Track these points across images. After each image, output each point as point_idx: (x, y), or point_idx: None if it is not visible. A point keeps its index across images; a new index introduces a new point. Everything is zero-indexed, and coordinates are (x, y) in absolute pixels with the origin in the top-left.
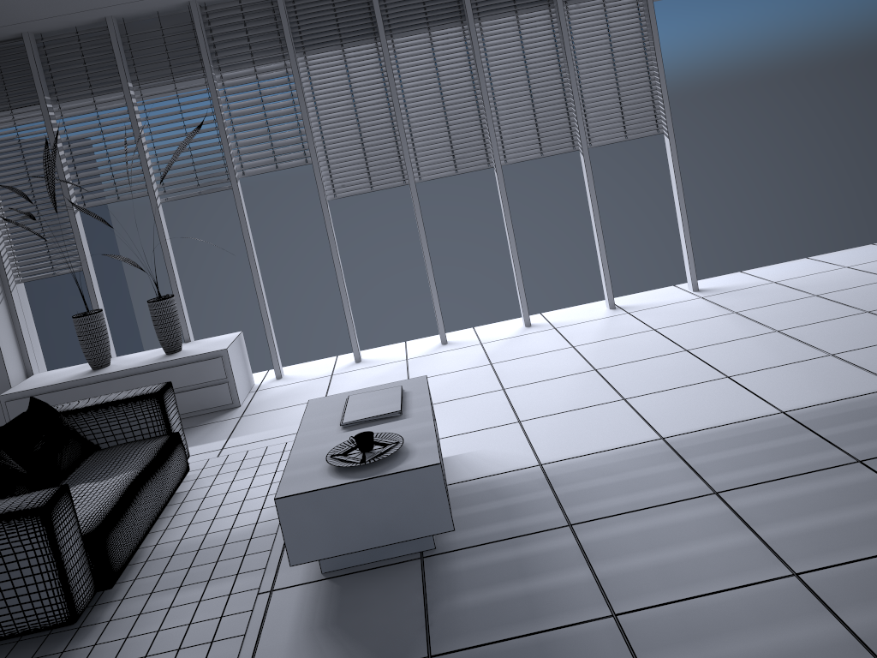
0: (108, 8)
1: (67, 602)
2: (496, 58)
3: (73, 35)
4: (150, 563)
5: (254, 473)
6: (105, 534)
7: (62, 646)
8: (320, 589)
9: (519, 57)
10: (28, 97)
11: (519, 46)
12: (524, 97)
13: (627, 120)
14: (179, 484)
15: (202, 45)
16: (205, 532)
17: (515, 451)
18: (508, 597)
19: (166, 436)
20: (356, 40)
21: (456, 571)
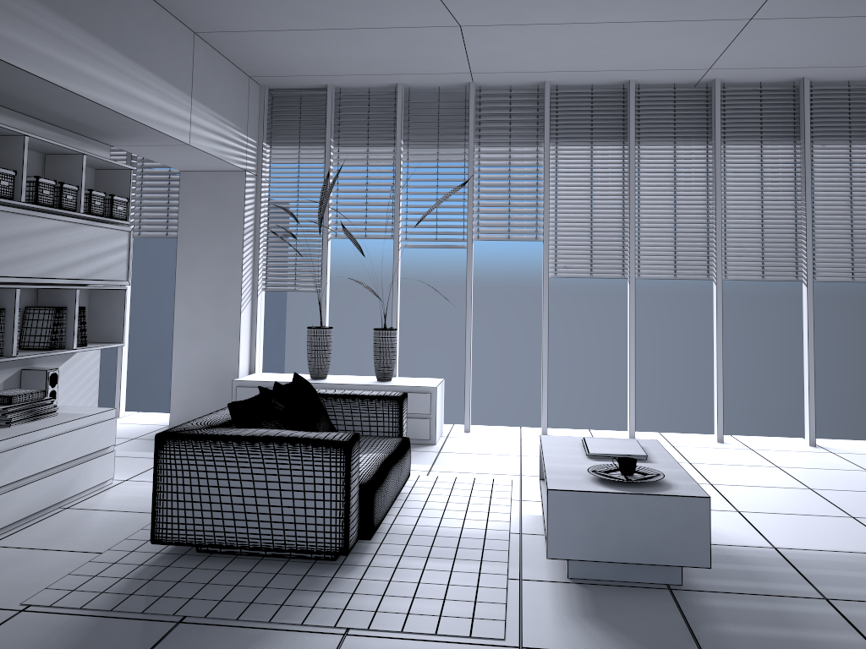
0: (404, 76)
1: (344, 534)
2: (734, 180)
3: (365, 94)
4: (391, 535)
5: (469, 494)
6: (374, 489)
7: (331, 573)
8: (570, 589)
9: (756, 183)
10: (315, 137)
11: (758, 173)
12: (755, 220)
13: (856, 262)
14: (405, 483)
15: (471, 120)
16: (436, 525)
17: (742, 532)
18: (776, 637)
19: (399, 438)
20: (606, 140)
21: (711, 606)
